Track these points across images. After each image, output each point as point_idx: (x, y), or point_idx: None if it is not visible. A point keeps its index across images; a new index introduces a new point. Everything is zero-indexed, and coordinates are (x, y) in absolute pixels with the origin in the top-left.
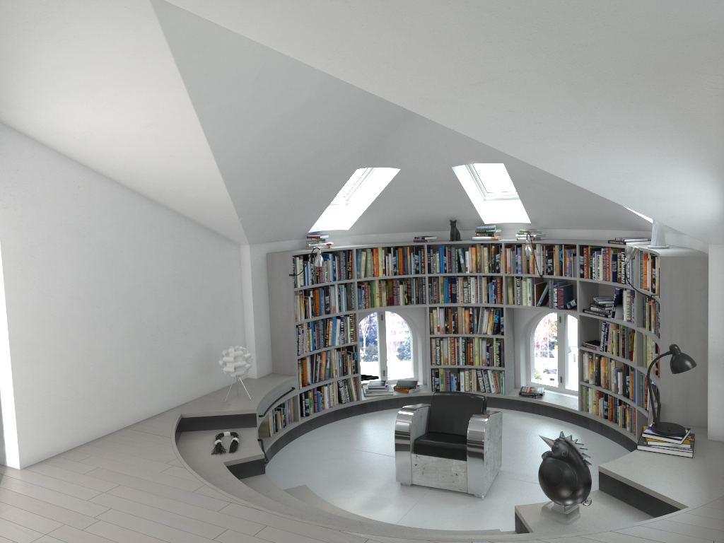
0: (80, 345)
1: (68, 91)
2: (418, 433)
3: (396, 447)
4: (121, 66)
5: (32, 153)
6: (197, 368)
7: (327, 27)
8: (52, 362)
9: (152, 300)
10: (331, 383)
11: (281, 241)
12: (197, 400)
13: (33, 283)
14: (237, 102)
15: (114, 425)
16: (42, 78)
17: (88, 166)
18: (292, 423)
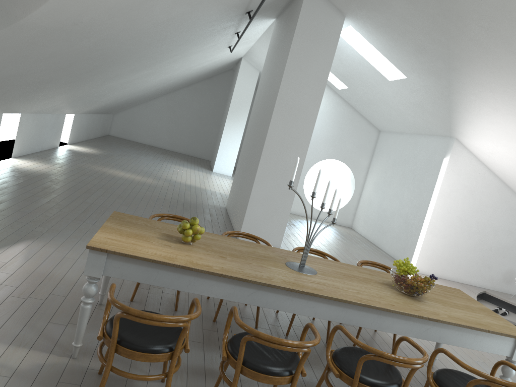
0: (453, 237)
1: (488, 137)
2: None
3: None
4: (510, 134)
5: (465, 155)
6: (502, 277)
7: None
8: (440, 238)
9: (492, 234)
10: None
11: None
12: (496, 291)
13: (445, 205)
14: None
15: (453, 278)
16: (480, 131)
17: (486, 166)
18: None
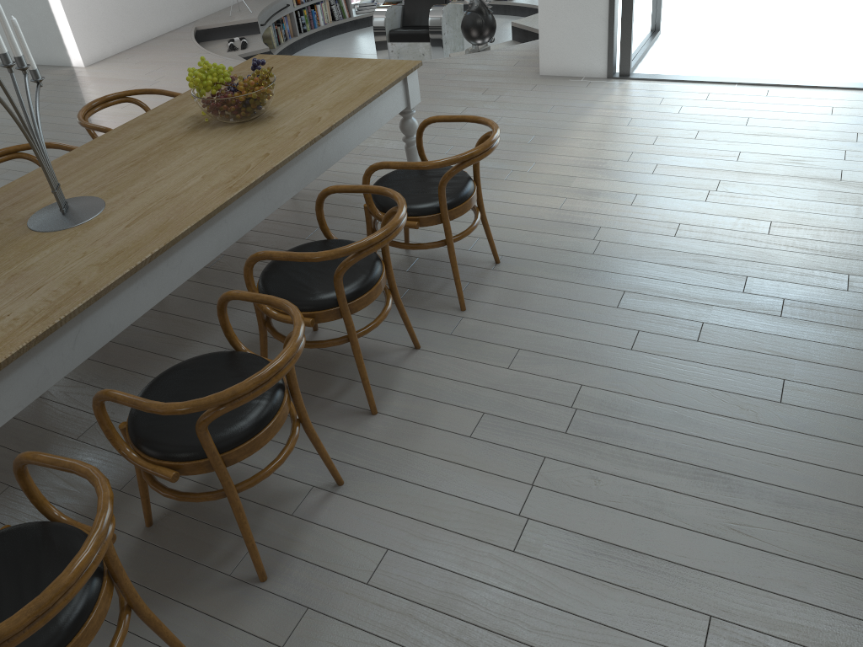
0: None
1: None
2: (394, 28)
3: (375, 39)
4: None
5: None
6: None
7: None
8: None
9: None
10: (323, 2)
11: None
12: (206, 18)
13: None
14: None
15: (143, 37)
16: None
17: None
18: (292, 39)
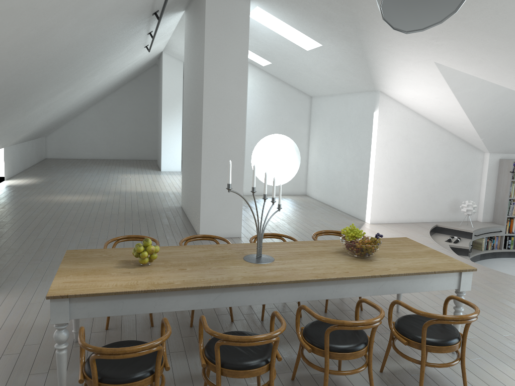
0: (398, 183)
1: (408, 85)
2: None
3: None
4: (426, 79)
5: (392, 104)
6: (449, 208)
7: (495, 72)
8: (387, 187)
9: (432, 171)
10: None
11: (511, 153)
12: (446, 222)
13: (385, 155)
14: (473, 90)
15: (406, 220)
16: (399, 81)
17: (413, 110)
18: (497, 249)
